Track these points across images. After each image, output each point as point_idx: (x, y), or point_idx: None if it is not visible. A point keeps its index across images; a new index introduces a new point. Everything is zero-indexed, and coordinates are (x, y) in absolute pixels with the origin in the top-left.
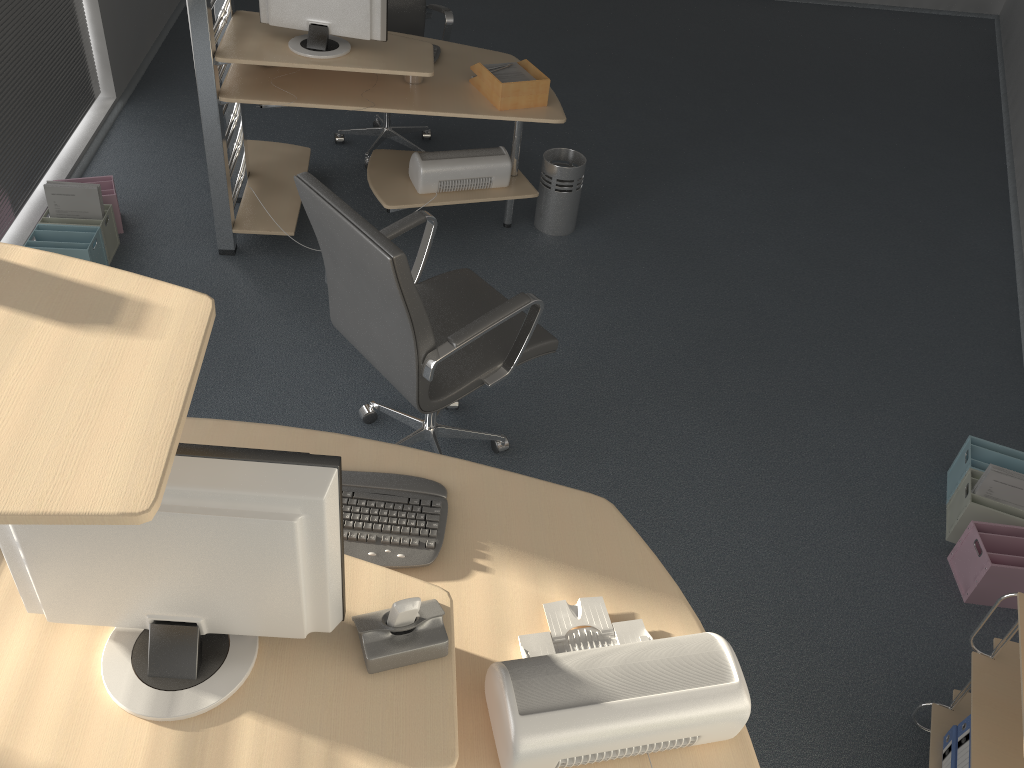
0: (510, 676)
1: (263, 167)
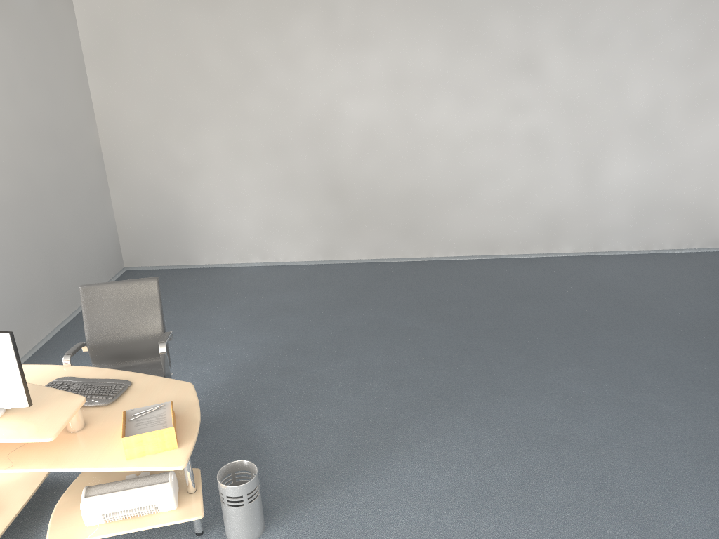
0: None
1: (0, 488)
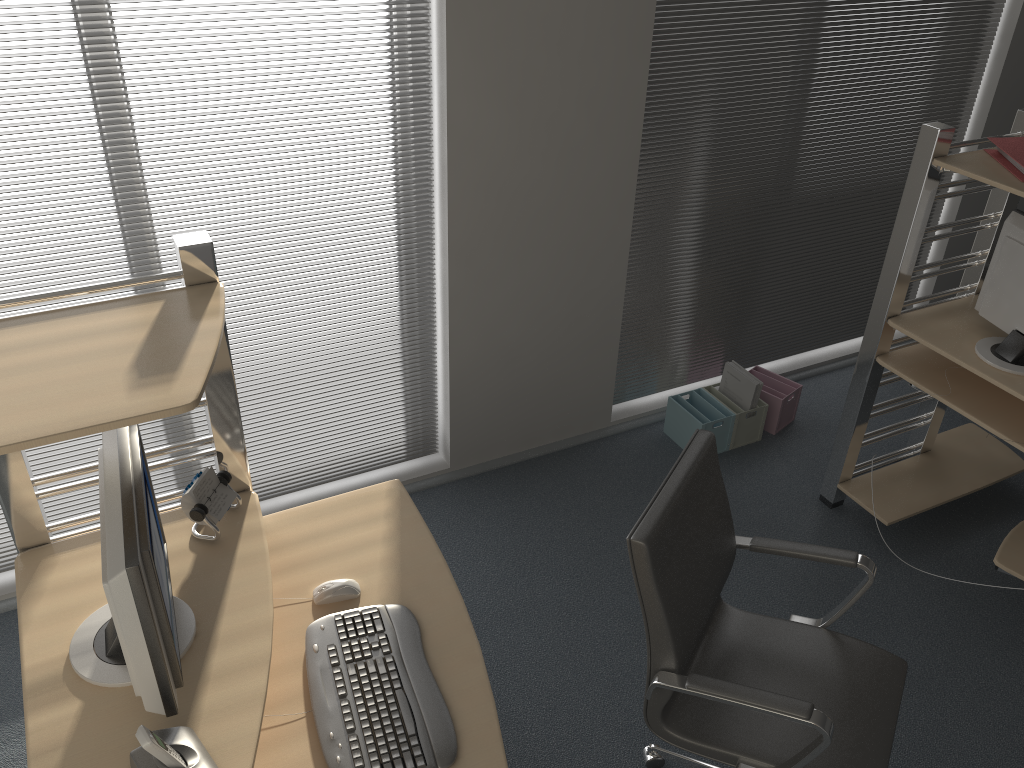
0: None
1: (949, 453)
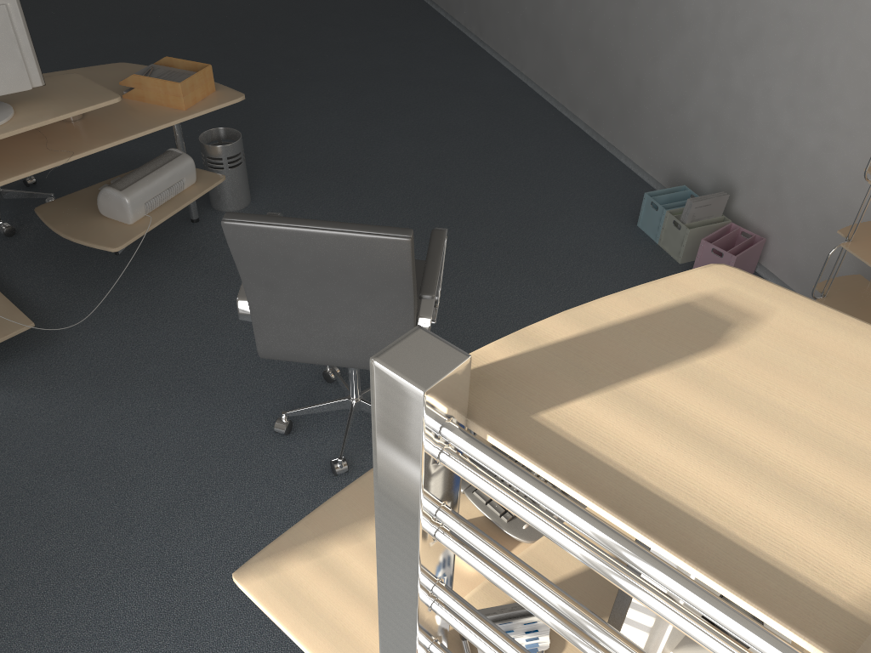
0: None
1: None
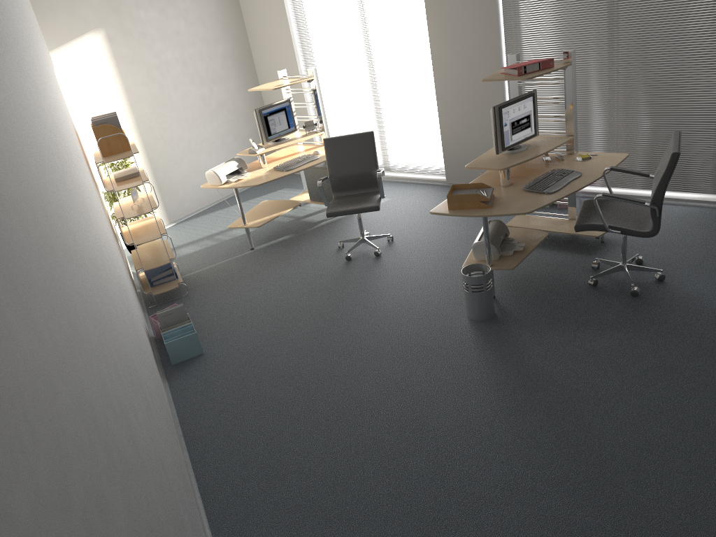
0: (239, 157)
1: None
